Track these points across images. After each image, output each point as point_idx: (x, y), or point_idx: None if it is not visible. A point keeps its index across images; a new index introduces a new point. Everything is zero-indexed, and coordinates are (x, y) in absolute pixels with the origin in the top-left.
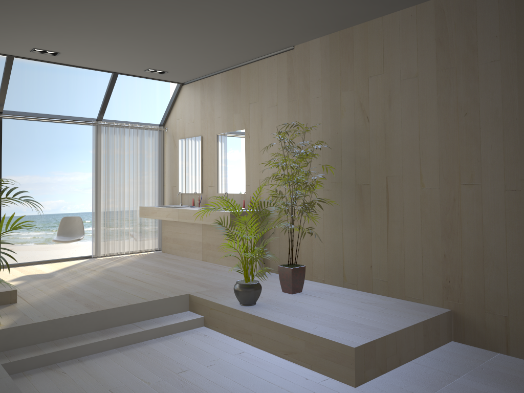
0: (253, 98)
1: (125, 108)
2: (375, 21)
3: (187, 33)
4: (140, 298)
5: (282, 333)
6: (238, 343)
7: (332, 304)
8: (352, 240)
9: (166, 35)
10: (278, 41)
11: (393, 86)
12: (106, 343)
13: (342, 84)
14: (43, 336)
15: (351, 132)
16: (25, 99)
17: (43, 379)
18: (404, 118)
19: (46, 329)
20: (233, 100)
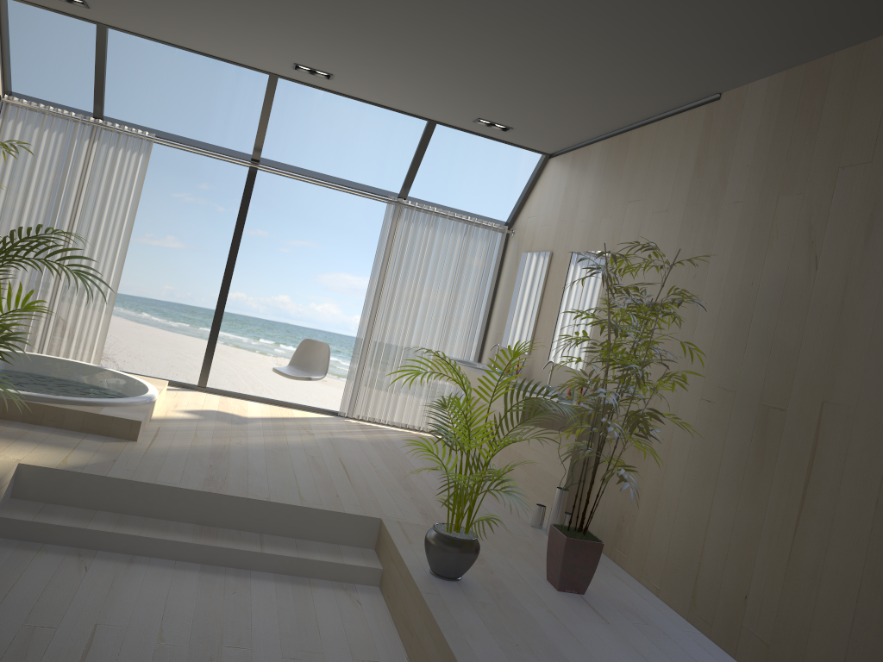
0: (635, 192)
1: None
2: (882, 40)
3: (501, 50)
4: (297, 497)
5: (440, 656)
6: (391, 642)
7: (607, 644)
8: (726, 524)
9: (468, 51)
10: (682, 79)
11: None
12: (187, 549)
13: (786, 178)
14: (111, 501)
15: (777, 287)
16: (391, 163)
17: (49, 565)
18: None
19: (118, 493)
20: (607, 192)
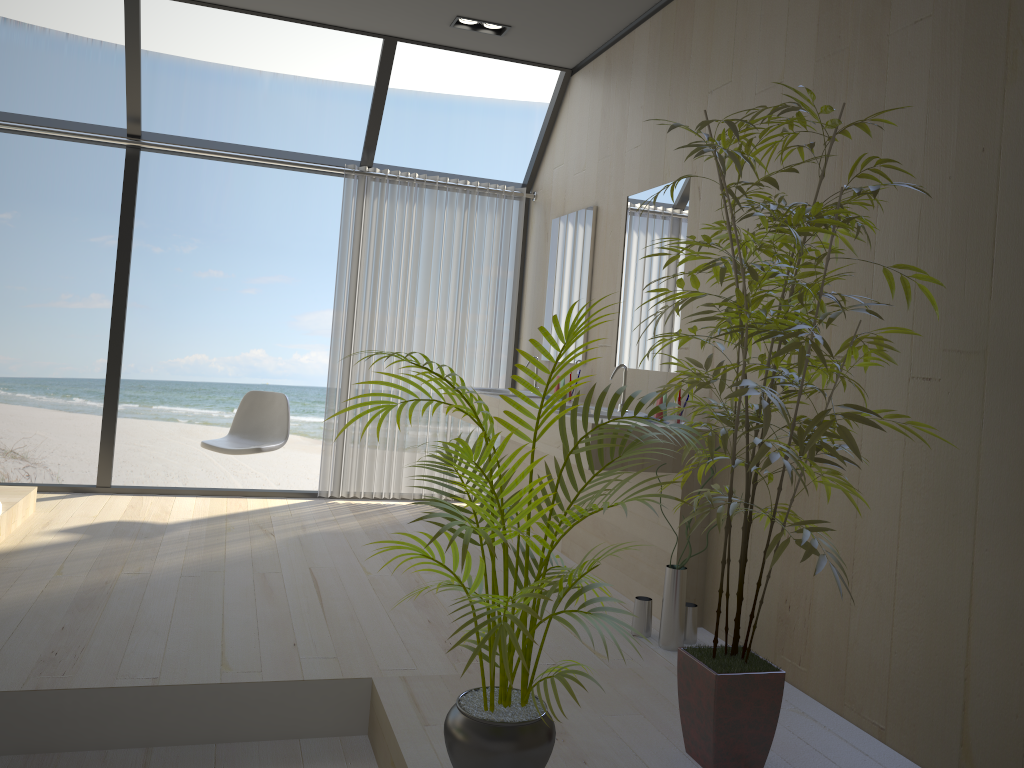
0: (718, 73)
1: None
2: None
3: None
4: (217, 663)
5: None
6: None
7: None
8: (1014, 603)
9: None
10: None
11: None
12: None
13: None
14: None
15: None
16: None
17: None
18: None
19: None
20: (671, 91)
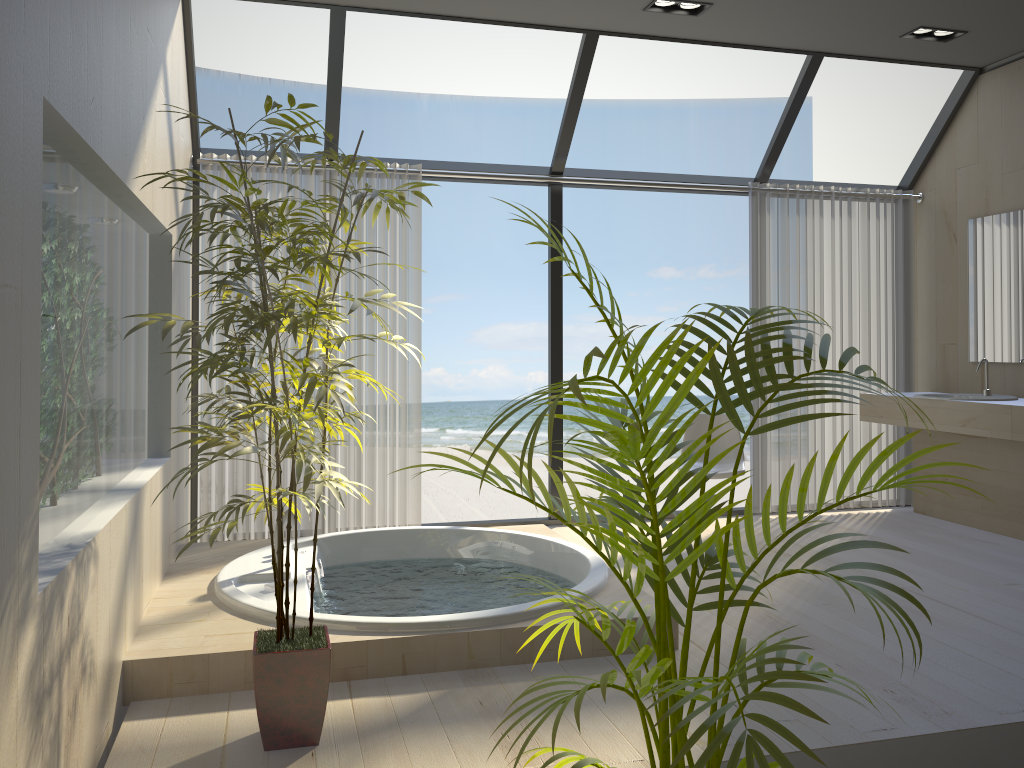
0: None
1: None
2: None
3: None
4: None
5: None
6: None
7: None
8: None
9: None
10: None
11: None
12: None
13: None
14: None
15: None
16: None
17: None
18: None
19: None
20: None
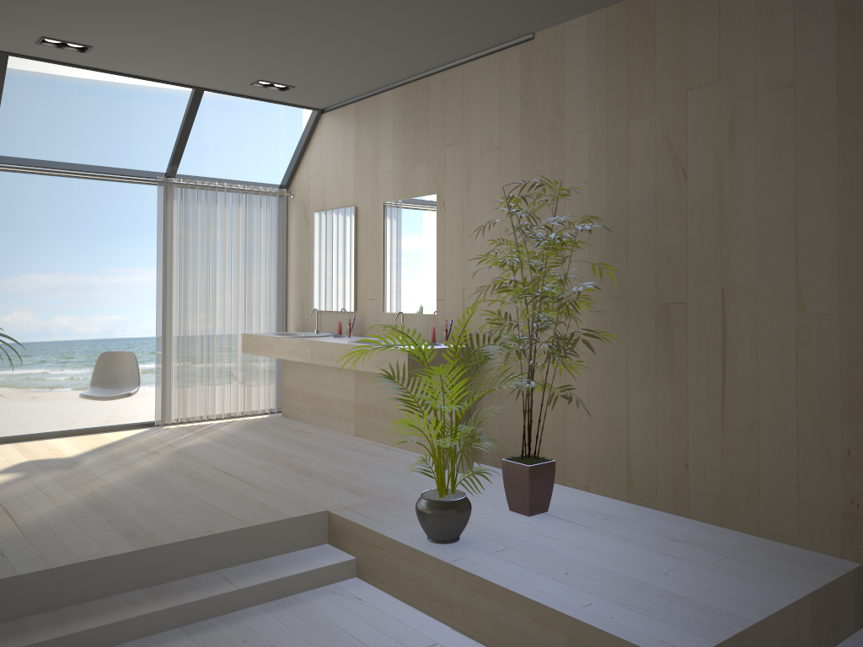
0: (452, 135)
1: (226, 159)
2: None
3: (328, 5)
4: (233, 519)
5: (516, 611)
6: (425, 621)
7: (614, 544)
8: (648, 411)
9: (289, 8)
10: (505, 22)
11: (740, 106)
12: (159, 618)
13: (631, 104)
14: (34, 602)
15: (648, 200)
16: (58, 142)
17: None
18: (763, 172)
19: (40, 588)
20: (415, 139)
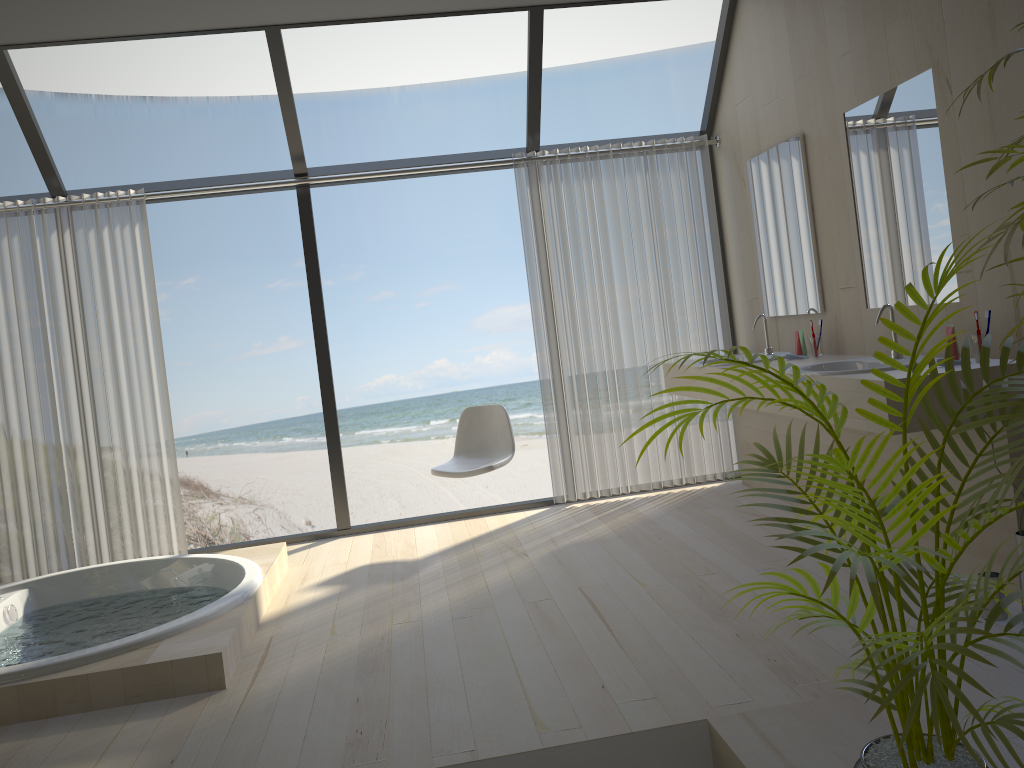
0: None
1: None
2: None
3: None
4: (530, 723)
5: None
6: None
7: None
8: None
9: None
10: None
11: None
12: None
13: None
14: None
15: None
16: None
17: None
18: None
19: None
20: None
